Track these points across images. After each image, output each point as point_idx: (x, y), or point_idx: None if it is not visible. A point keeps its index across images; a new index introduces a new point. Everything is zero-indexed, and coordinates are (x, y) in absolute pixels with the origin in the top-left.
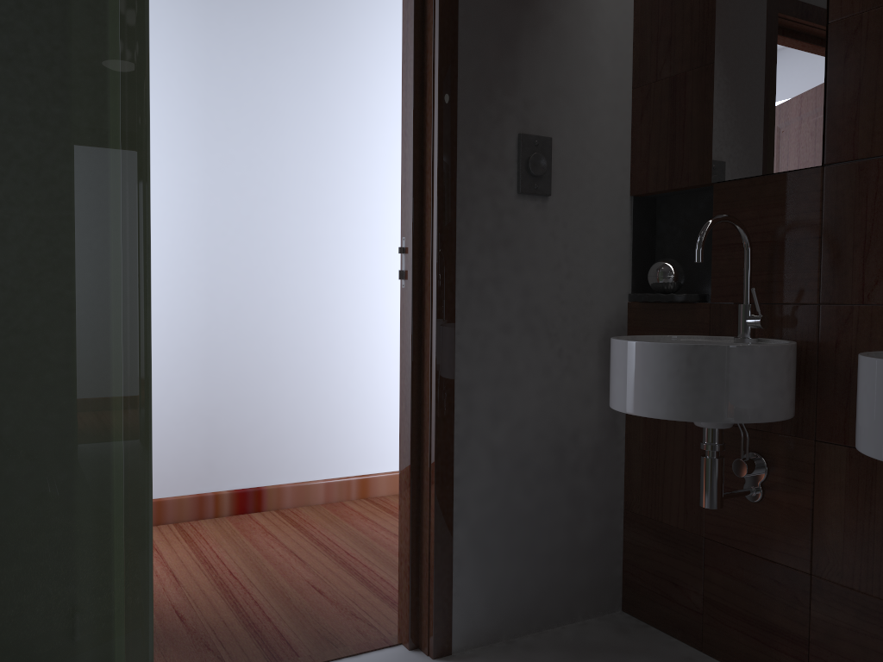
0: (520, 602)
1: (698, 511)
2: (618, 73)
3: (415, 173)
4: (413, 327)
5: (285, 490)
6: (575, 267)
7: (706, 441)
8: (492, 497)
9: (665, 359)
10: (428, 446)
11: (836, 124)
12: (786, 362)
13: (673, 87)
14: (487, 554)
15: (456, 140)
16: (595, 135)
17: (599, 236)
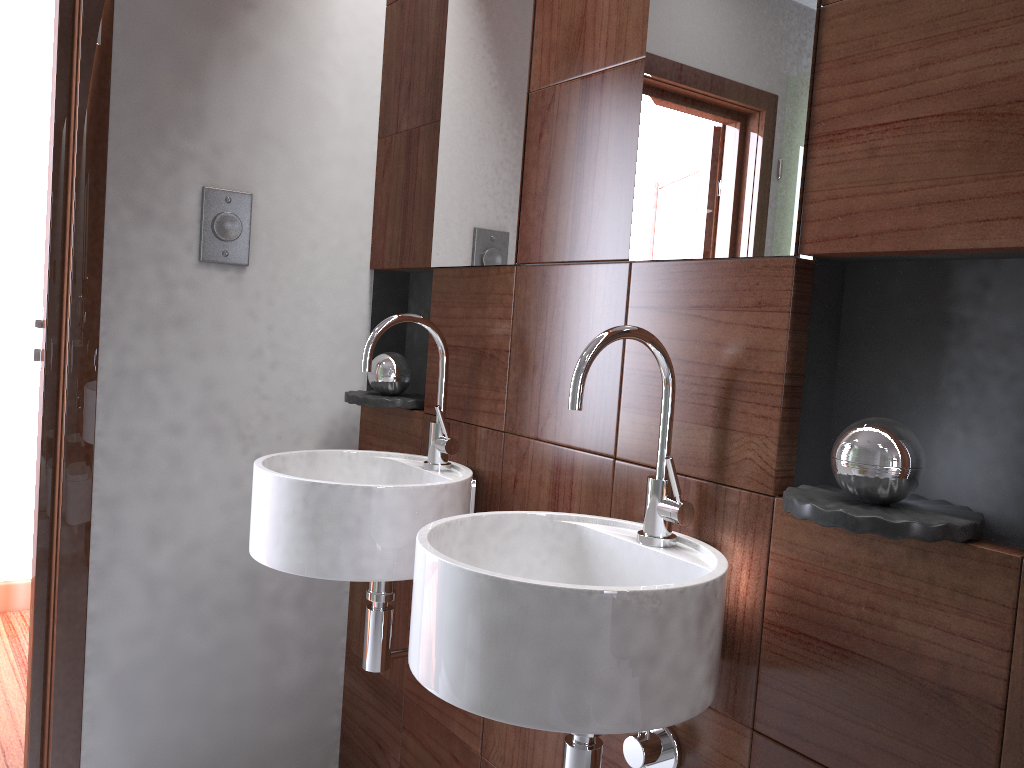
0: (186, 764)
1: (402, 662)
2: (358, 118)
3: (53, 228)
4: (44, 424)
5: (17, 588)
6: (285, 355)
7: (371, 589)
8: (147, 637)
9: (282, 496)
10: (54, 574)
11: (528, 216)
12: (435, 506)
13: (409, 143)
14: (137, 707)
15: (104, 191)
16: (321, 193)
17: (323, 317)
